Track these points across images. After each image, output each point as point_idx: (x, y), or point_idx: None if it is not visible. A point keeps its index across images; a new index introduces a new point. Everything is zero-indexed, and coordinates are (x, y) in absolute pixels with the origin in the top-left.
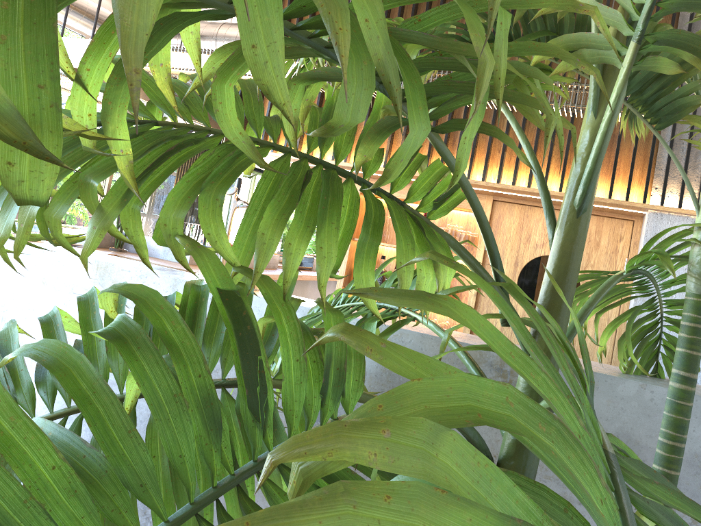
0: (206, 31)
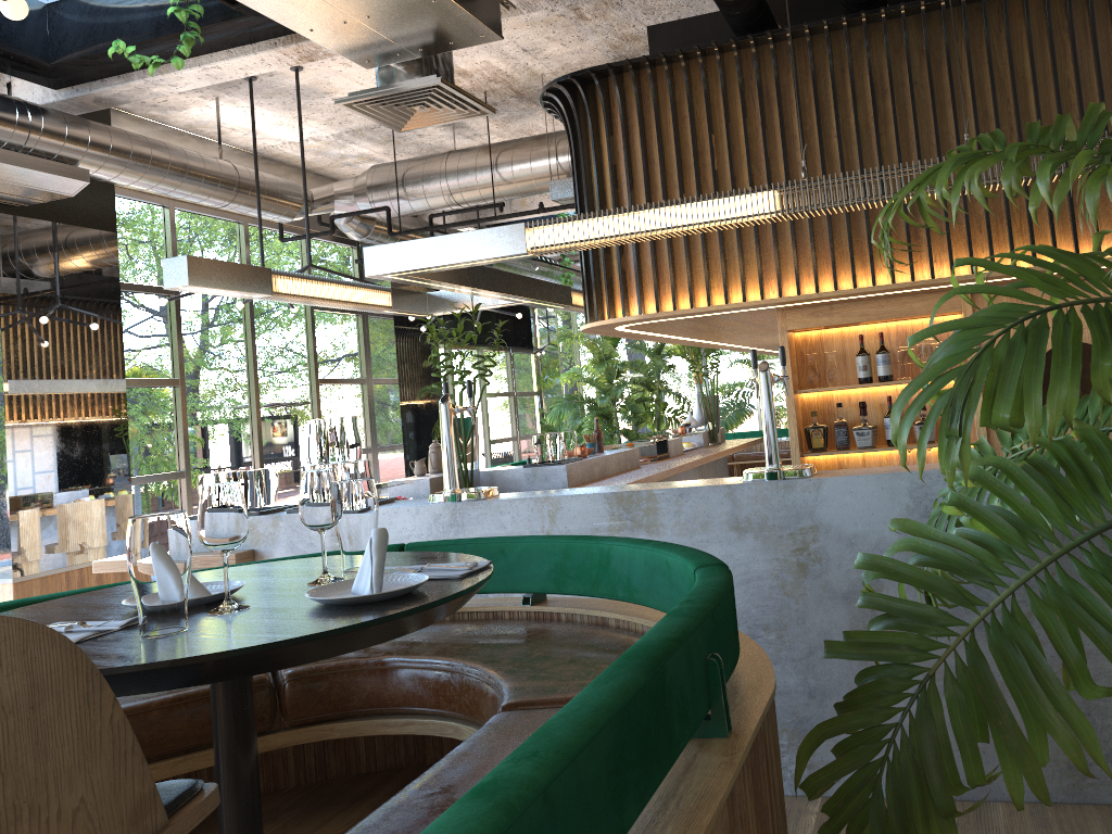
0: (428, 170)
